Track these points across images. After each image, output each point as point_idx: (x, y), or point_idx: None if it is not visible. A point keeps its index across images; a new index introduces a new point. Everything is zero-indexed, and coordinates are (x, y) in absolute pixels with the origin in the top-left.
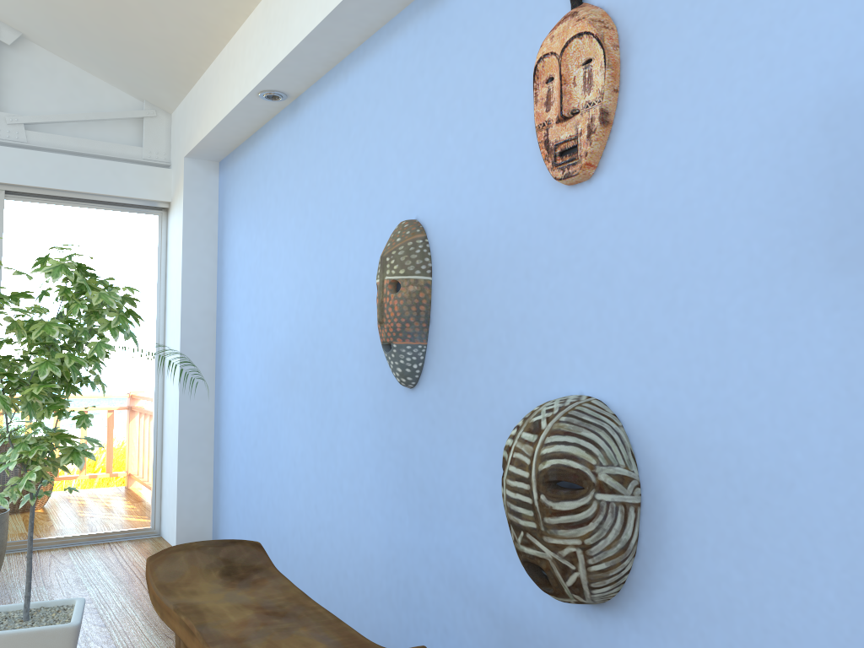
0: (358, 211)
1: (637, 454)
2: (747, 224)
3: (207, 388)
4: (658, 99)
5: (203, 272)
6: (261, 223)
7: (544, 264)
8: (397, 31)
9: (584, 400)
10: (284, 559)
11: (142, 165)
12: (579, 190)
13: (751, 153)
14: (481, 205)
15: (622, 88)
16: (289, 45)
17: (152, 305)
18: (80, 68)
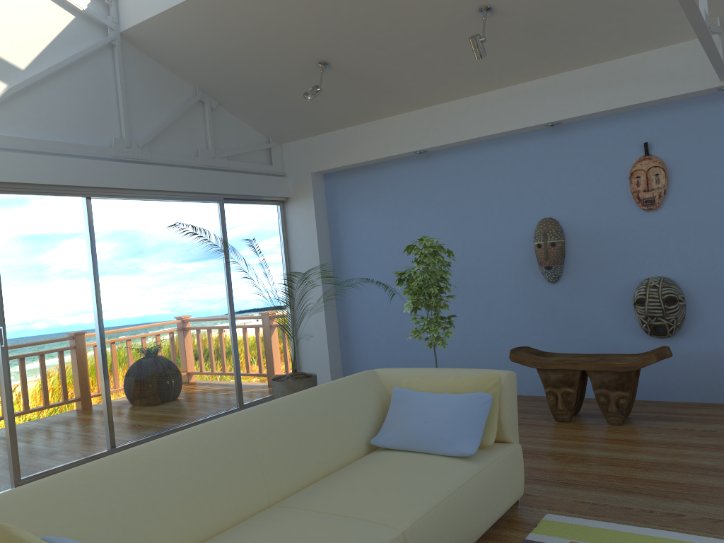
0: (500, 211)
1: (682, 290)
2: (720, 226)
3: (333, 302)
4: (684, 189)
5: (324, 238)
6: (391, 211)
7: (634, 236)
8: (528, 139)
9: (662, 277)
10: None
11: (277, 177)
12: (650, 213)
13: (720, 208)
14: (596, 214)
15: (668, 183)
16: (462, 137)
17: (282, 259)
18: (240, 119)
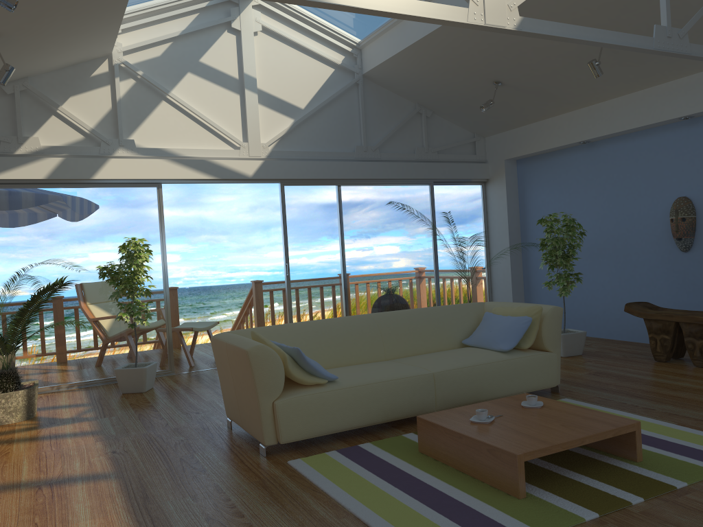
0: (645, 191)
1: None
2: None
3: (519, 261)
4: None
5: (514, 210)
6: (563, 190)
7: None
8: (669, 130)
9: None
10: (597, 323)
11: (478, 163)
12: None
13: None
14: None
15: None
16: (612, 130)
17: (482, 226)
18: (450, 122)
